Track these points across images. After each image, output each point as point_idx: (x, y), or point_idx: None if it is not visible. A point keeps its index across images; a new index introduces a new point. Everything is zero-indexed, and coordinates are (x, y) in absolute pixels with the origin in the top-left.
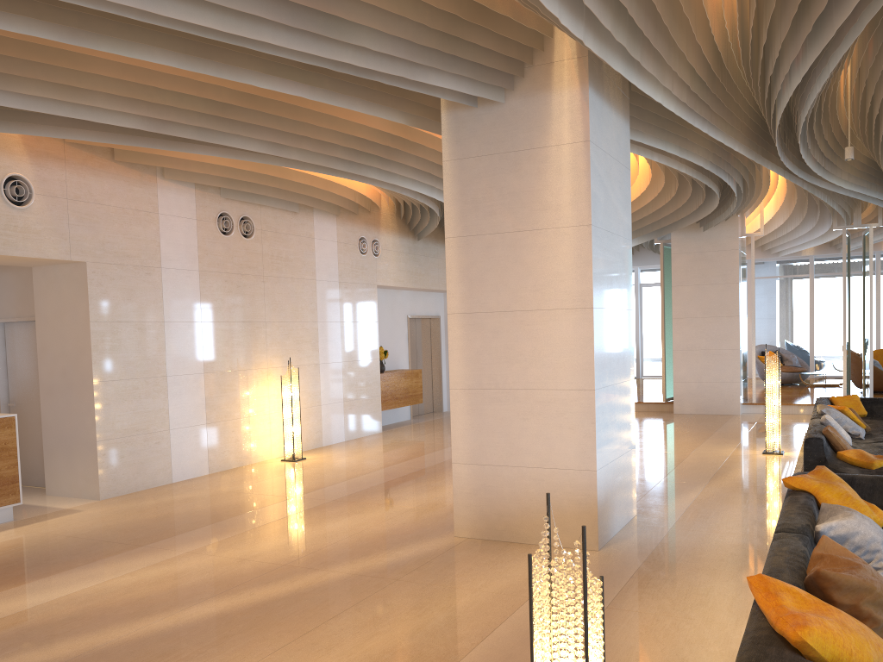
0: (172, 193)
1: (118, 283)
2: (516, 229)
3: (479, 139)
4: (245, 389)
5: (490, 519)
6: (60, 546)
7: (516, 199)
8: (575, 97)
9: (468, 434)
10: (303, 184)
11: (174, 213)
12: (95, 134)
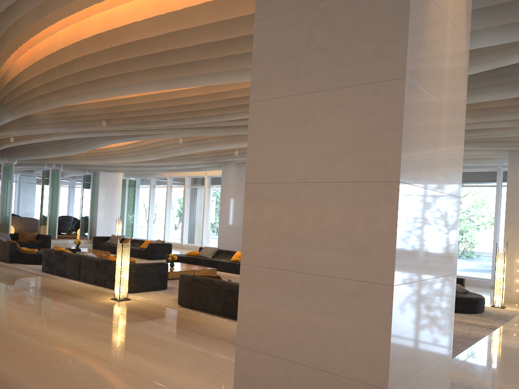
0: None
1: None
2: None
3: None
4: None
5: None
6: None
7: None
8: None
9: None
10: None
11: None
12: None
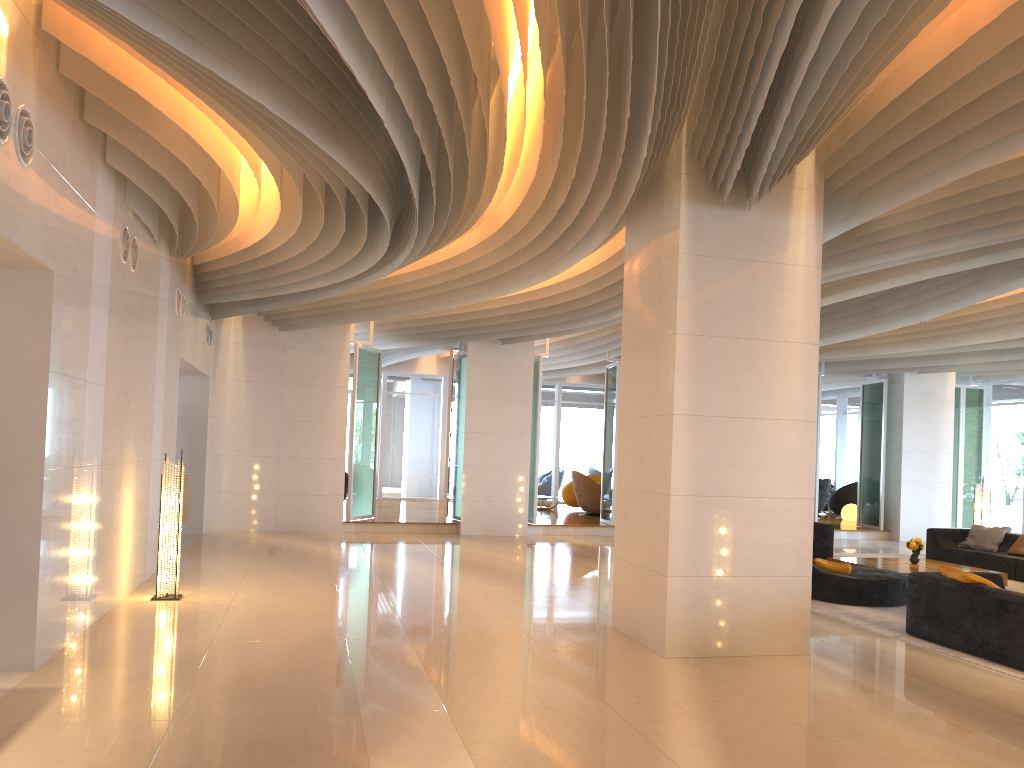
0: (103, 185)
1: (68, 312)
2: (751, 337)
3: (719, 240)
4: (118, 492)
5: (705, 634)
6: (231, 732)
7: (752, 307)
8: (811, 225)
9: (688, 544)
10: (197, 210)
11: (103, 216)
12: (273, 101)
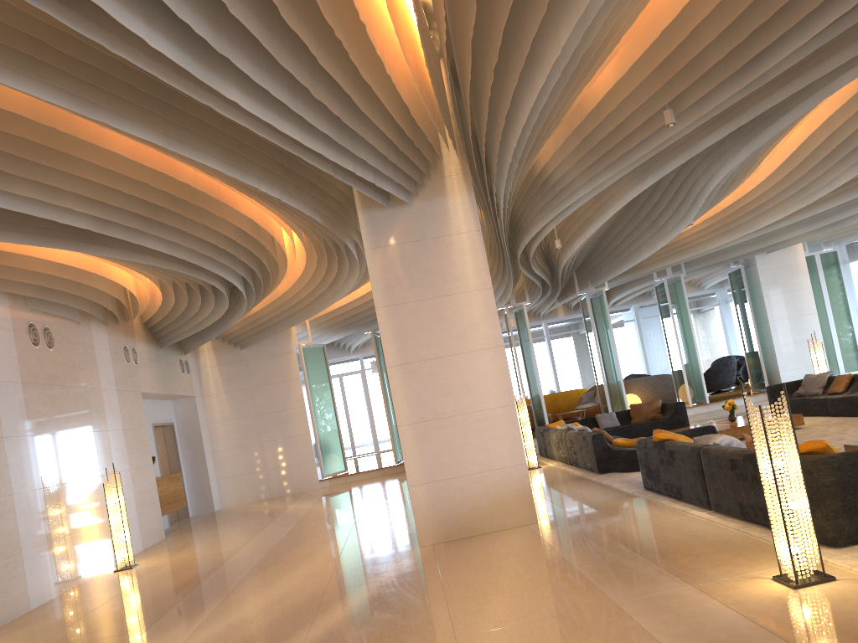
0: None
1: None
2: (435, 296)
3: (394, 231)
4: (69, 503)
5: (449, 523)
6: None
7: (432, 274)
8: (465, 200)
9: (419, 460)
10: (96, 293)
11: None
12: (18, 237)
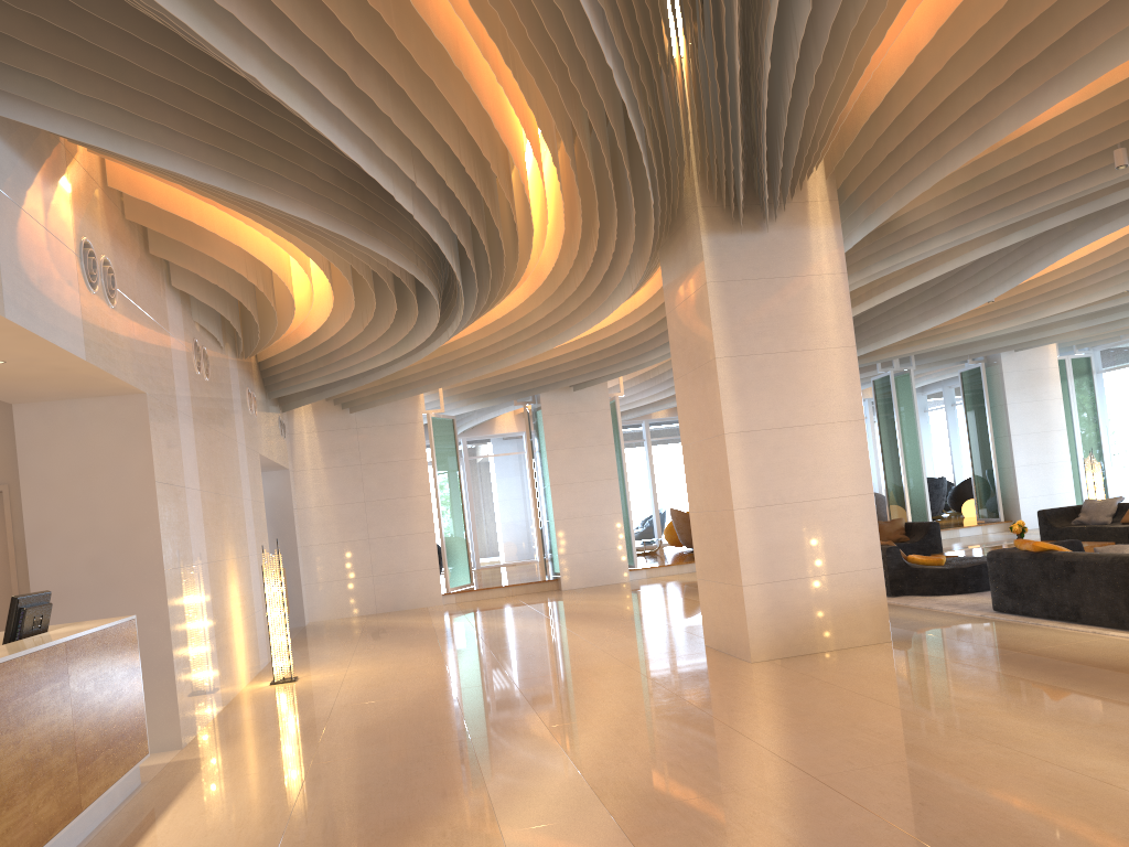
0: (172, 307)
1: (162, 427)
2: (788, 350)
3: (744, 263)
4: (225, 587)
5: (787, 635)
6: (362, 766)
7: (785, 322)
8: (830, 234)
9: (757, 553)
10: (256, 311)
11: (176, 335)
12: (314, 214)
